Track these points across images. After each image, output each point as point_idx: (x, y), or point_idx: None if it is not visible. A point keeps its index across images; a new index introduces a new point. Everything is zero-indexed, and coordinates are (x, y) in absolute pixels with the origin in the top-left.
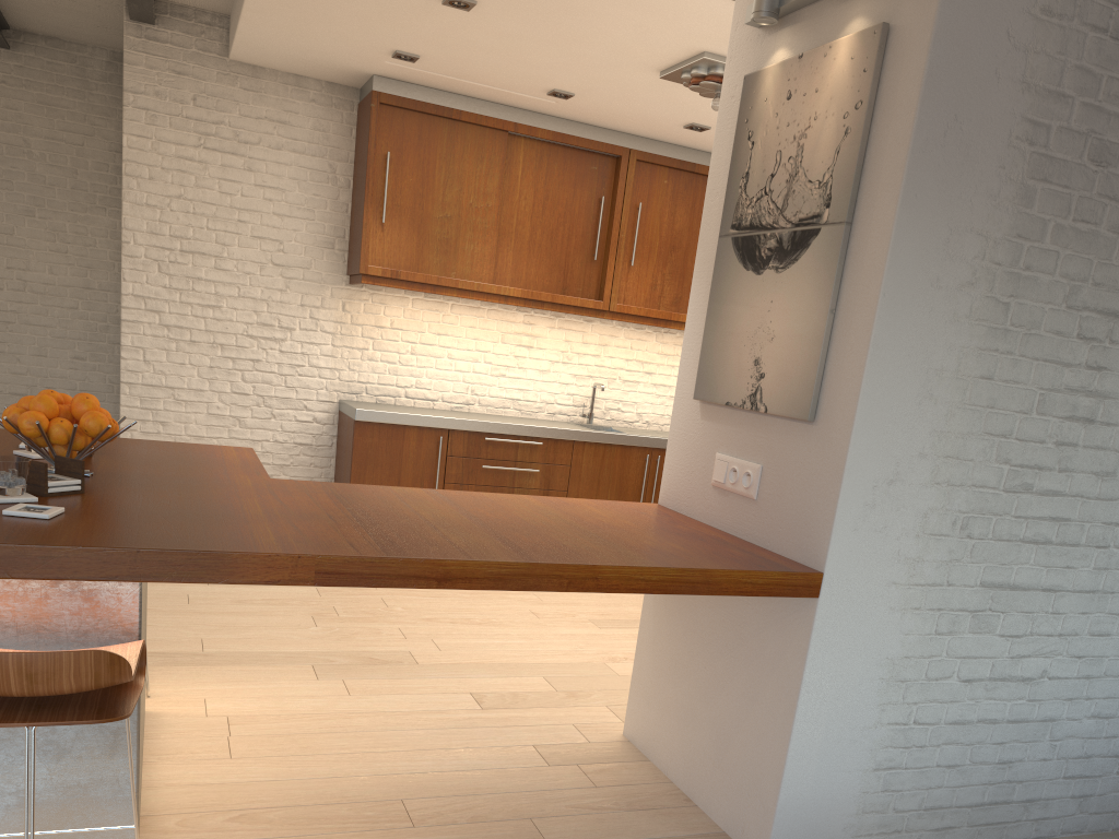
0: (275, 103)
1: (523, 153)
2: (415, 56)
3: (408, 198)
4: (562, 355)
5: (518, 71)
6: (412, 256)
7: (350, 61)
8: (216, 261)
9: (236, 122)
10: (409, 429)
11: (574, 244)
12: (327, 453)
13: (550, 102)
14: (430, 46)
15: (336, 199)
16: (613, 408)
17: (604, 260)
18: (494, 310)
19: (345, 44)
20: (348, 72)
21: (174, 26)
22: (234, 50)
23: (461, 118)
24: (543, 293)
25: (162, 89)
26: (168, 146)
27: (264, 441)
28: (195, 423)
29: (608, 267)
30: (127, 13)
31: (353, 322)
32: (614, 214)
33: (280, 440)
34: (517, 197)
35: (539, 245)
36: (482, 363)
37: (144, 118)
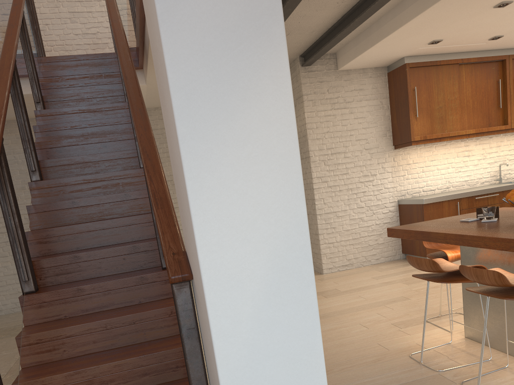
0: (357, 82)
1: (464, 71)
2: (441, 40)
3: (424, 104)
4: (482, 156)
5: (486, 32)
6: (429, 128)
7: (400, 53)
8: (344, 154)
9: (343, 95)
10: (444, 202)
11: (490, 103)
12: (396, 224)
13: (483, 44)
14: (454, 32)
15: (384, 115)
16: (507, 173)
17: (504, 107)
18: (452, 144)
19: (410, 44)
20: (391, 59)
21: (317, 64)
22: (346, 65)
23: (440, 63)
24: (483, 128)
25: (316, 90)
26: (321, 113)
27: (372, 225)
28: (345, 224)
29: (507, 109)
30: (300, 64)
31: (398, 165)
32: (506, 85)
33: (377, 223)
34: (464, 90)
35: (476, 108)
36: (450, 168)
37: (311, 104)
